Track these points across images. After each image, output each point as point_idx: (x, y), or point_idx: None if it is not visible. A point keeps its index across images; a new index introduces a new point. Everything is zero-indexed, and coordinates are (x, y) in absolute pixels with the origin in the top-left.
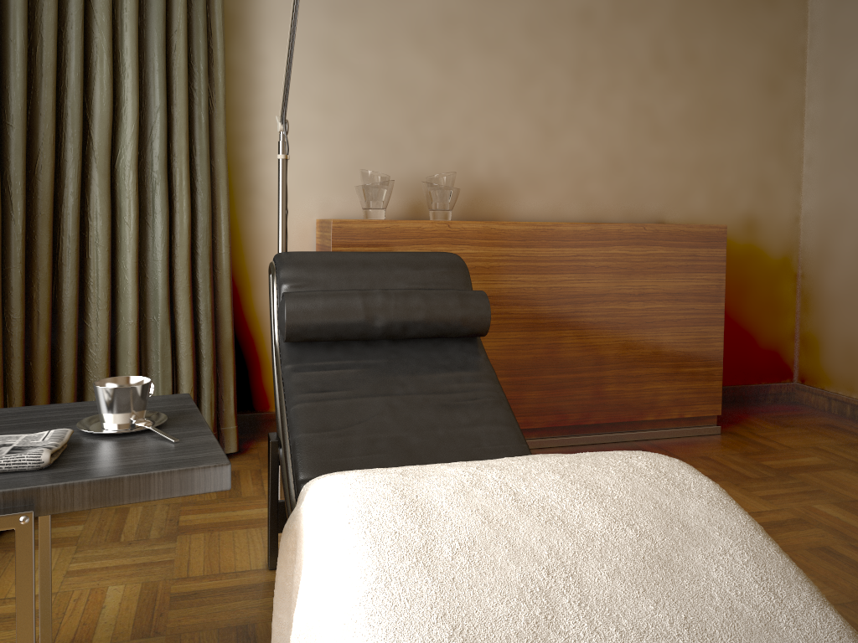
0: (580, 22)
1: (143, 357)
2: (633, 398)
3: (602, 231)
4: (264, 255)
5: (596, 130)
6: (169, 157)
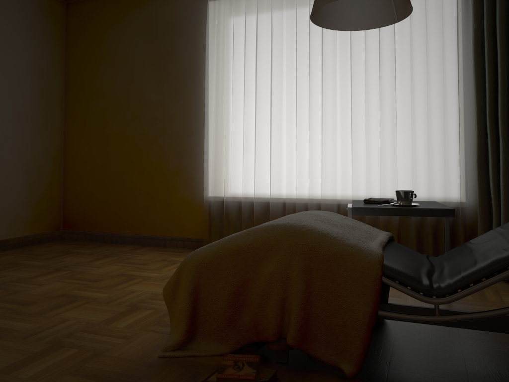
0: None
1: None
2: None
3: None
4: None
5: None
6: None
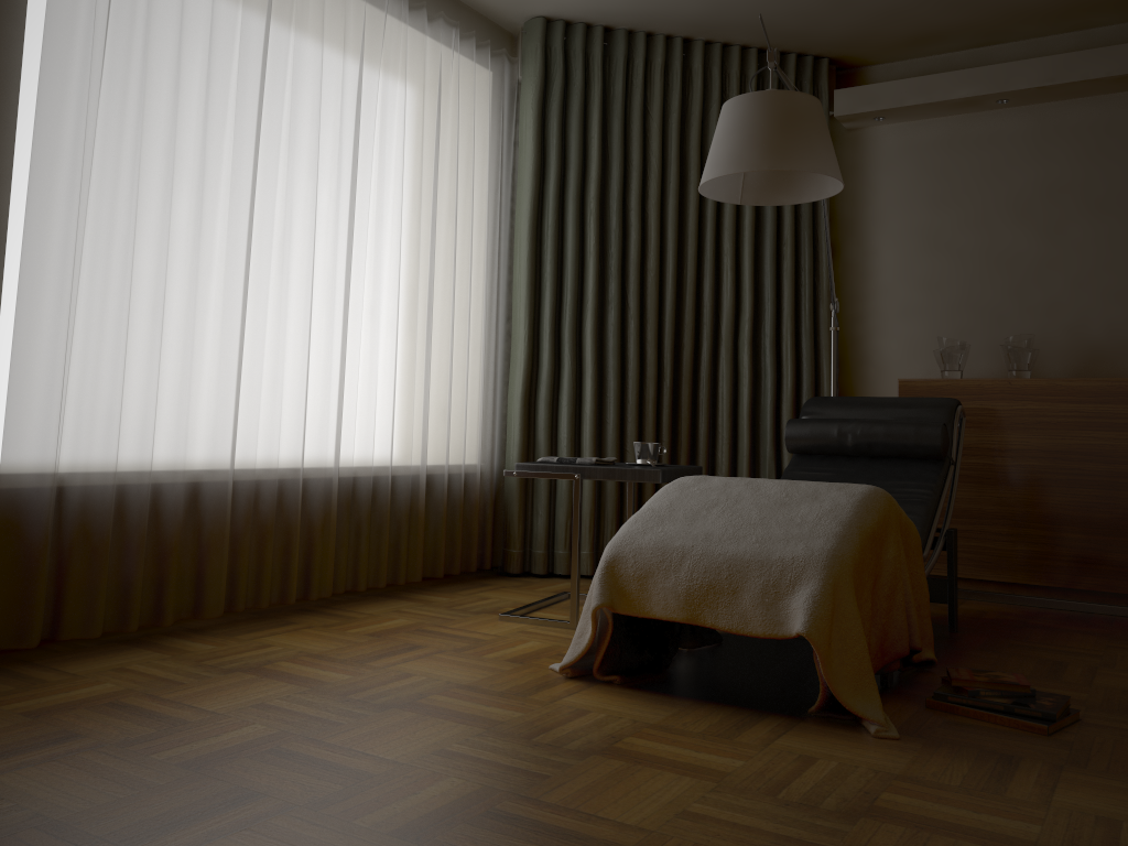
0: None
1: None
2: None
3: None
4: None
5: None
6: (779, 336)
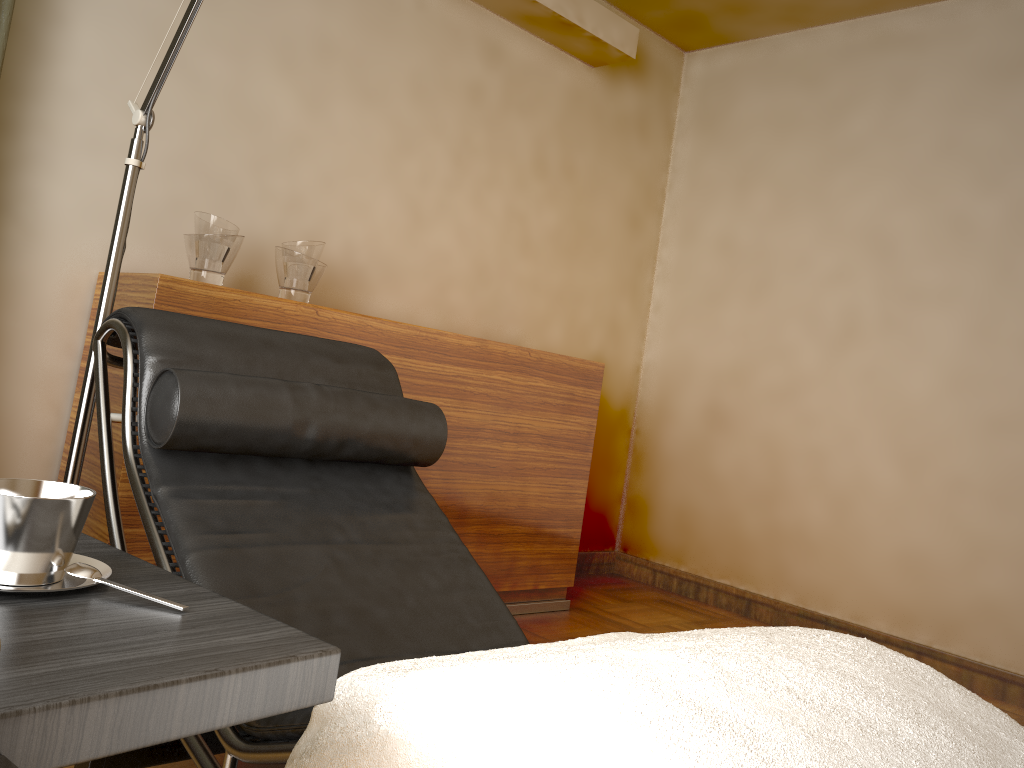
0: (469, 97)
1: None
2: (491, 562)
3: (487, 350)
4: (1, 313)
5: (469, 228)
6: None
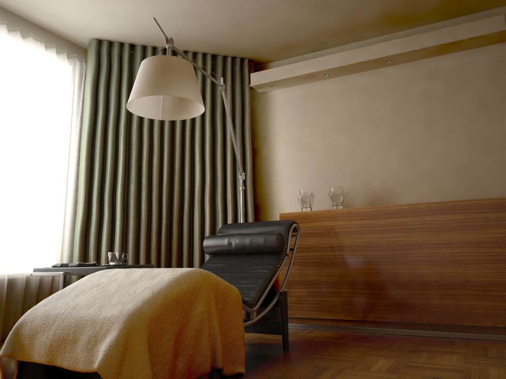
0: (425, 98)
1: None
2: (452, 309)
3: (416, 208)
4: None
5: (444, 153)
6: (226, 195)
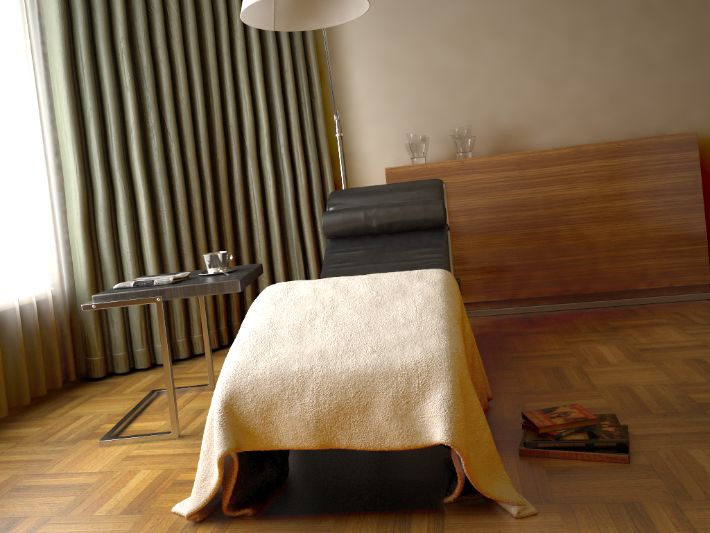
0: None
1: (288, 260)
2: (624, 272)
3: (581, 151)
4: None
5: (595, 74)
6: (291, 144)
